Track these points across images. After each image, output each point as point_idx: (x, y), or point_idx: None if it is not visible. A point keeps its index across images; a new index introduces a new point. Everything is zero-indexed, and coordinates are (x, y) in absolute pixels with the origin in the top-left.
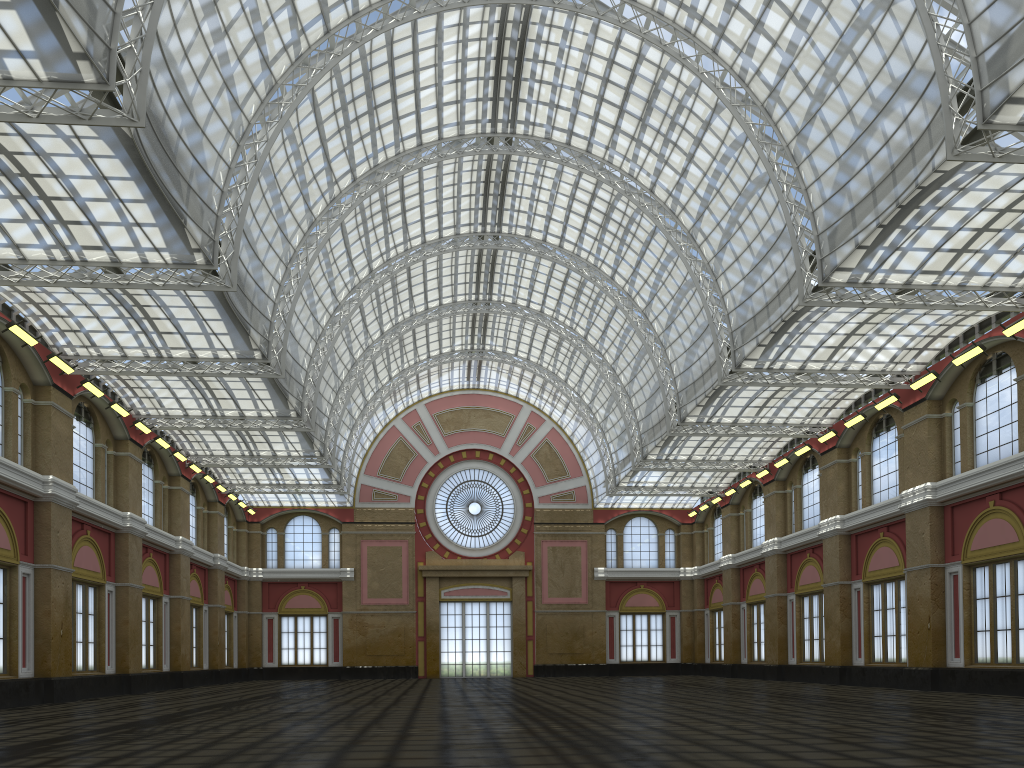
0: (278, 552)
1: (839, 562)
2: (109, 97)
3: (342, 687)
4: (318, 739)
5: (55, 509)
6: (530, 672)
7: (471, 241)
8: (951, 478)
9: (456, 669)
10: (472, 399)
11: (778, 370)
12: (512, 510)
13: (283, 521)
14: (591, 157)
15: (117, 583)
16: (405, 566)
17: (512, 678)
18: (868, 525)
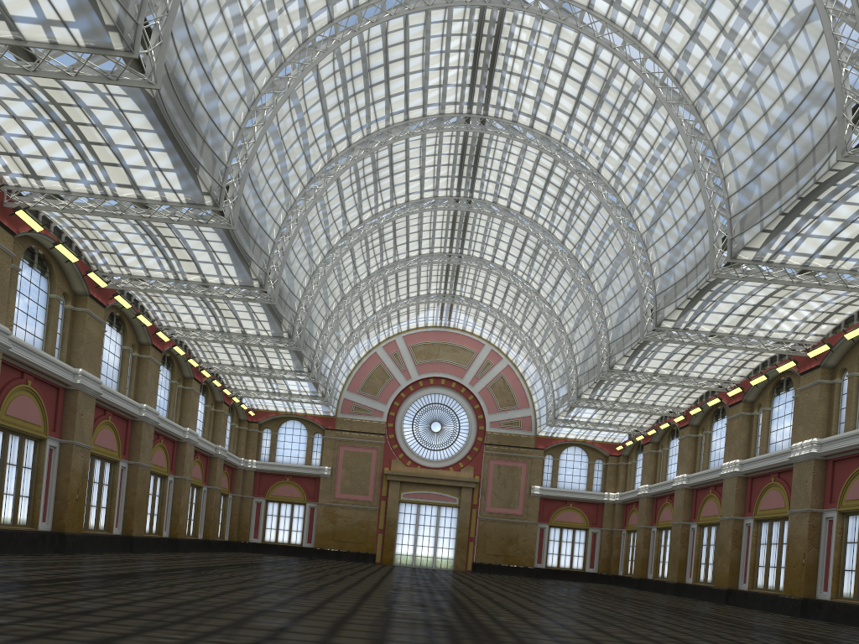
0: (270, 448)
1: (735, 500)
2: (139, 63)
3: (306, 564)
4: (246, 603)
5: (81, 396)
6: (469, 568)
7: (447, 203)
8: (835, 436)
9: (407, 559)
10: (442, 335)
11: (693, 331)
12: (467, 431)
13: (277, 423)
14: (549, 139)
15: (130, 461)
16: (373, 469)
17: (452, 571)
18: (762, 470)
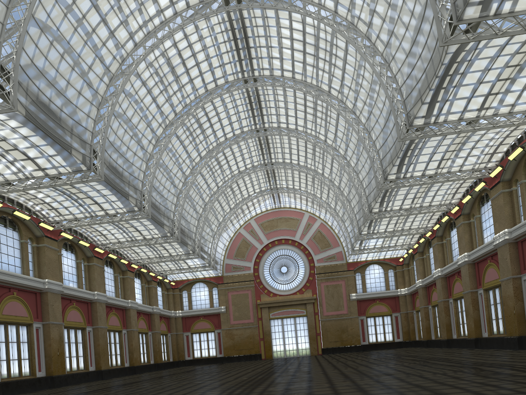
0: (188, 302)
1: (469, 279)
2: None
3: (209, 368)
4: None
5: (50, 295)
6: (320, 352)
7: (251, 134)
8: (518, 225)
9: (281, 353)
10: (278, 213)
11: (409, 177)
12: (303, 268)
13: (189, 286)
14: (295, 80)
15: (93, 326)
16: (250, 303)
17: (308, 356)
18: (482, 256)
